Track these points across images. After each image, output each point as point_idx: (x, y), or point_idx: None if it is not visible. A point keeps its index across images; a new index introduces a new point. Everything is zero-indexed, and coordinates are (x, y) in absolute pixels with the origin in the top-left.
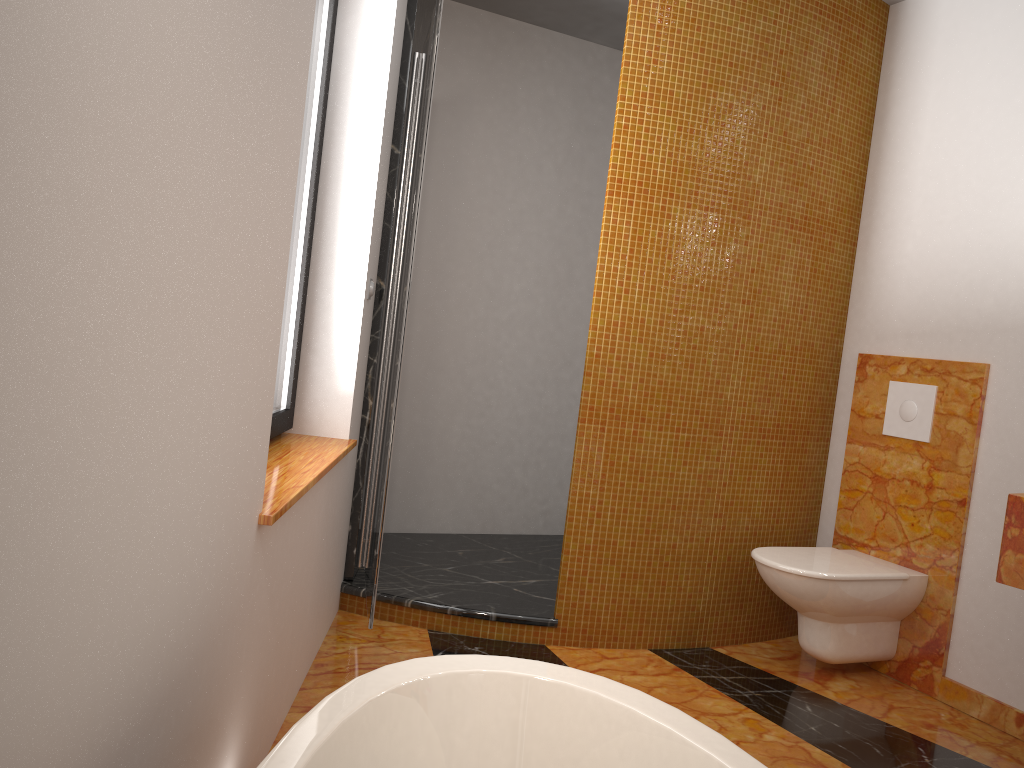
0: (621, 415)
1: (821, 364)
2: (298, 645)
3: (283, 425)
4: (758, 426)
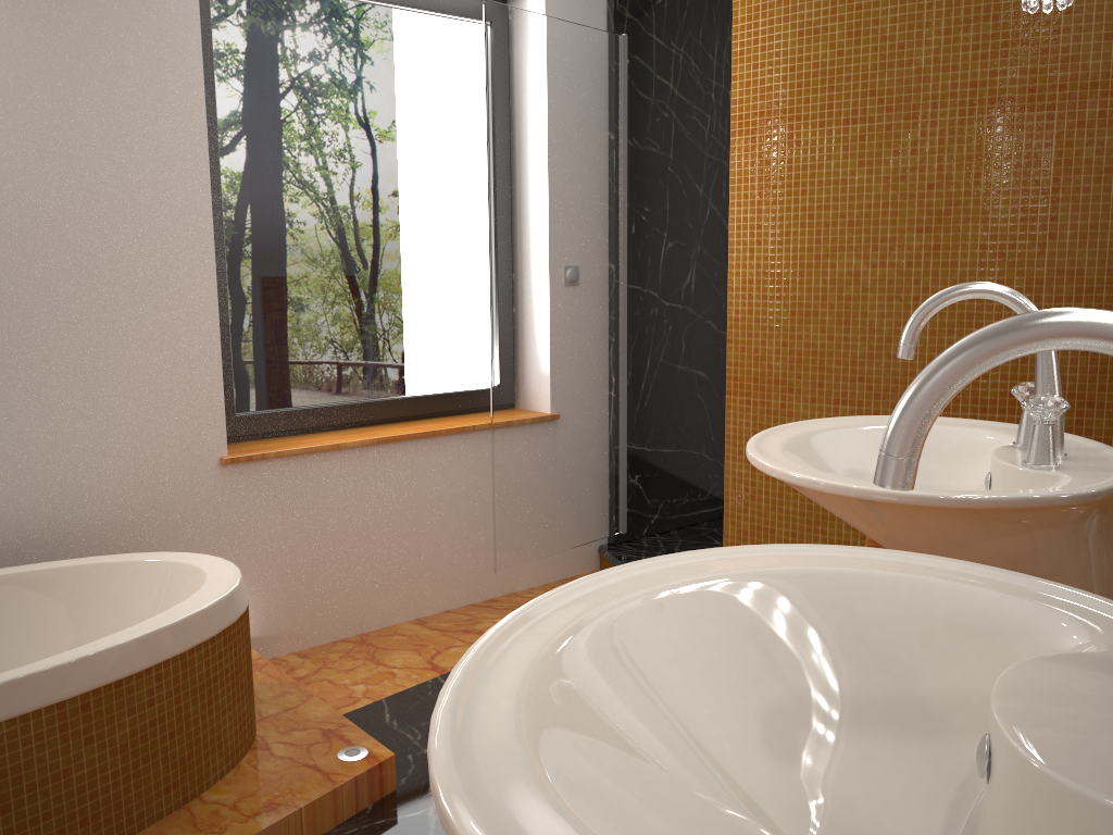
0: (766, 385)
1: (1109, 300)
2: (418, 572)
3: (480, 401)
4: (970, 395)
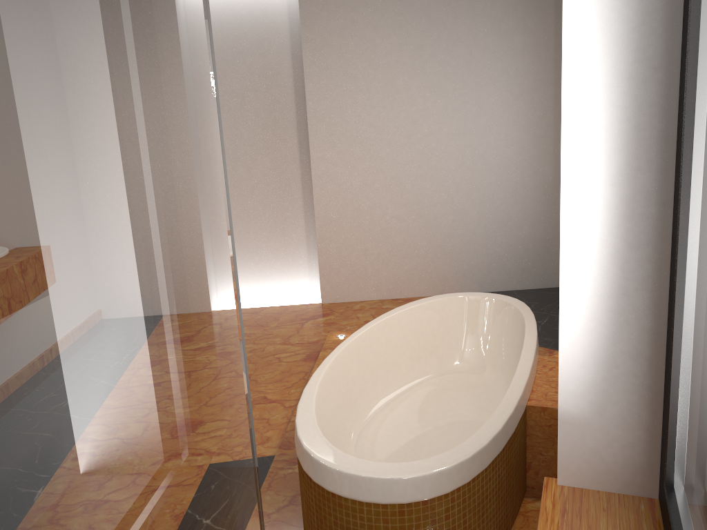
0: None
1: None
2: None
3: None
4: None
